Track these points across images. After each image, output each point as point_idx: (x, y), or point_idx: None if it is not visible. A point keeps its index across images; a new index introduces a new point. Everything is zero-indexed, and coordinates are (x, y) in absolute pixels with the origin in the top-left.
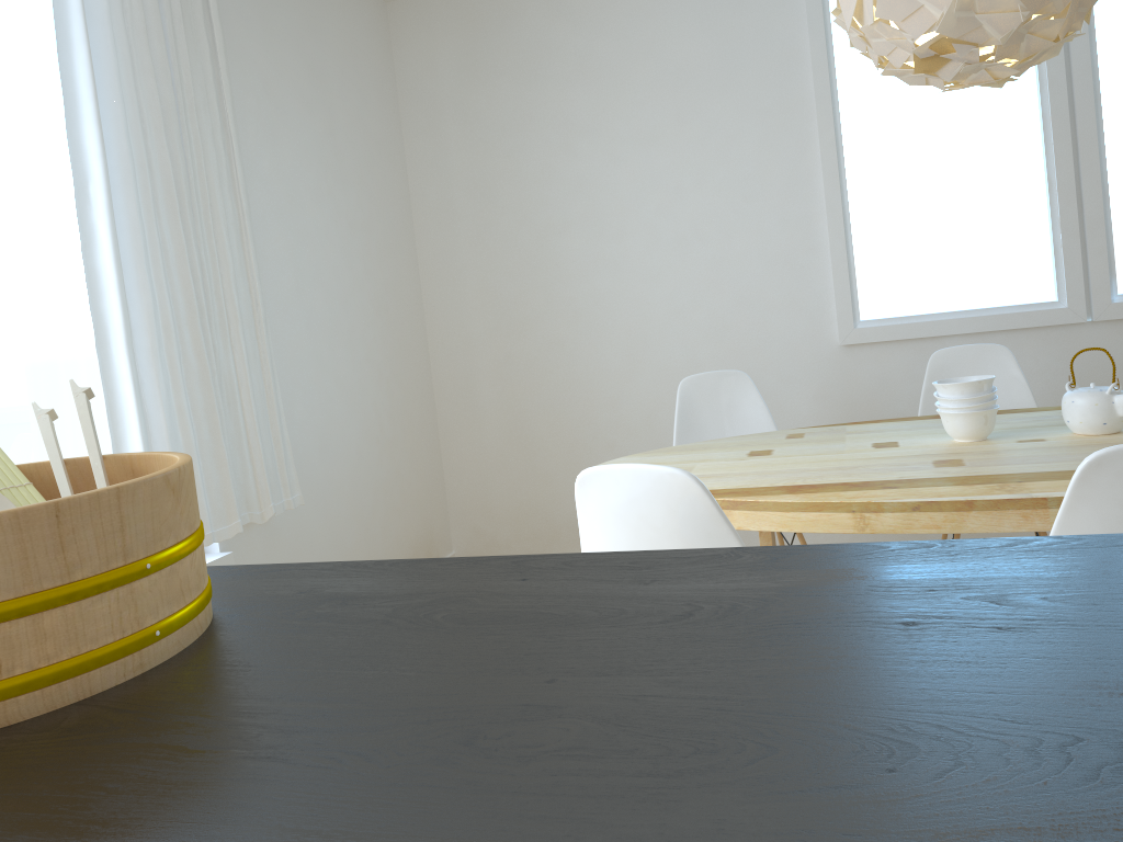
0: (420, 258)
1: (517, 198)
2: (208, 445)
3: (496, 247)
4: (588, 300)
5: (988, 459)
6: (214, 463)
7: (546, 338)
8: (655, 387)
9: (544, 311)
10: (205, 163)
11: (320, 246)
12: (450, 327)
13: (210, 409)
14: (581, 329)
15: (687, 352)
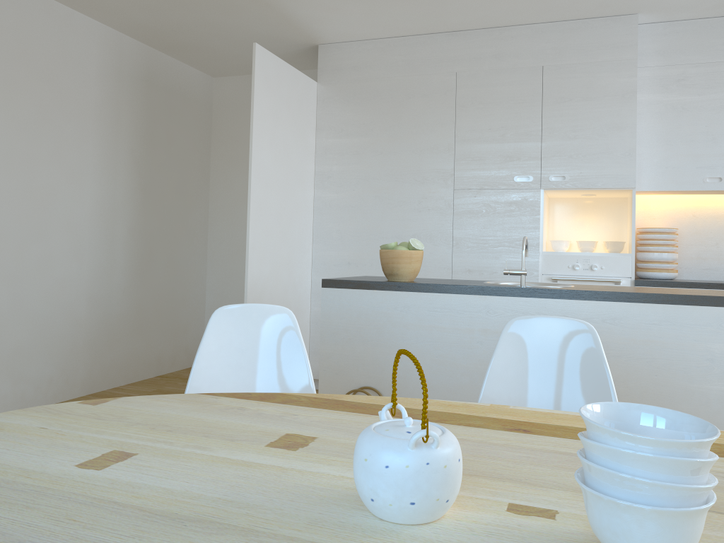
0: None
1: None
2: None
3: None
4: None
5: None
6: None
7: None
8: None
9: None
10: None
11: None
12: None
13: None
14: None
15: None
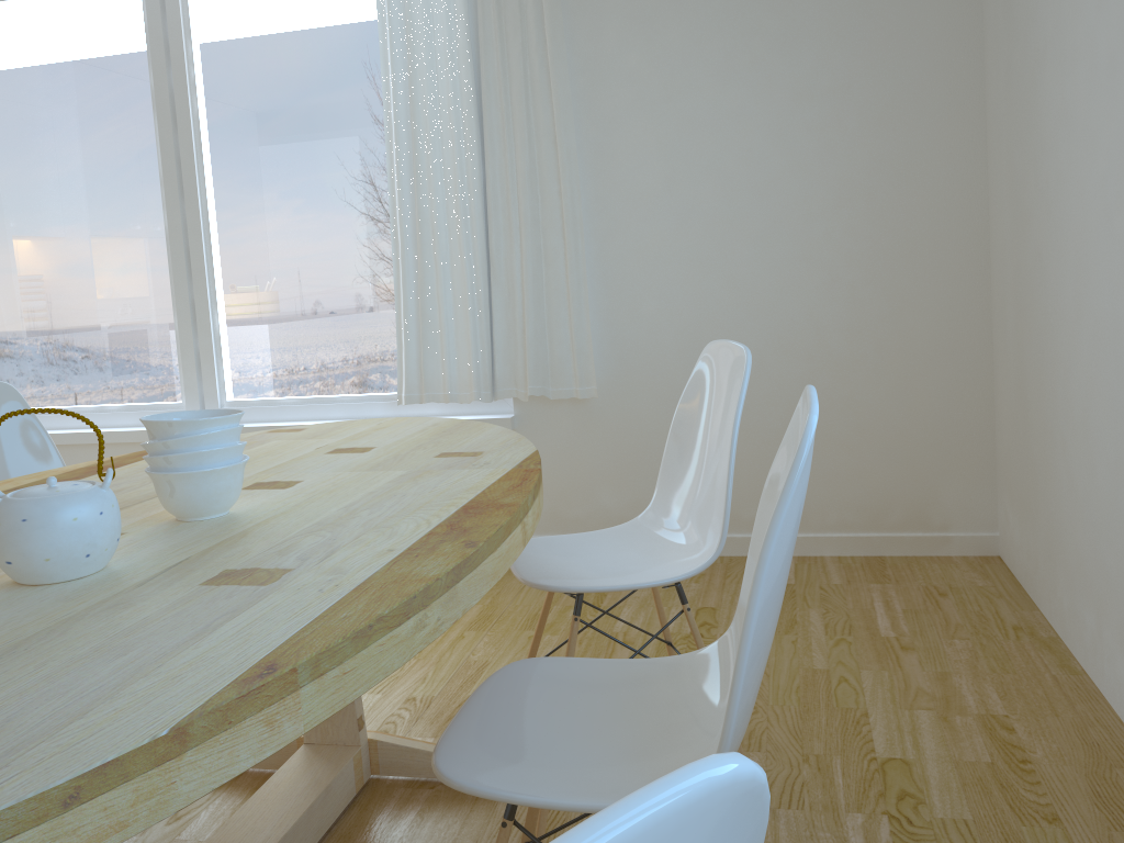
0: (986, 114)
1: (1022, 11)
2: (461, 327)
3: (1013, 94)
4: (1055, 185)
5: None
6: (464, 341)
7: (1034, 245)
8: (1089, 358)
9: (1033, 201)
10: (510, 85)
11: (722, 131)
12: (997, 216)
13: (464, 298)
14: (1050, 235)
15: (1111, 299)
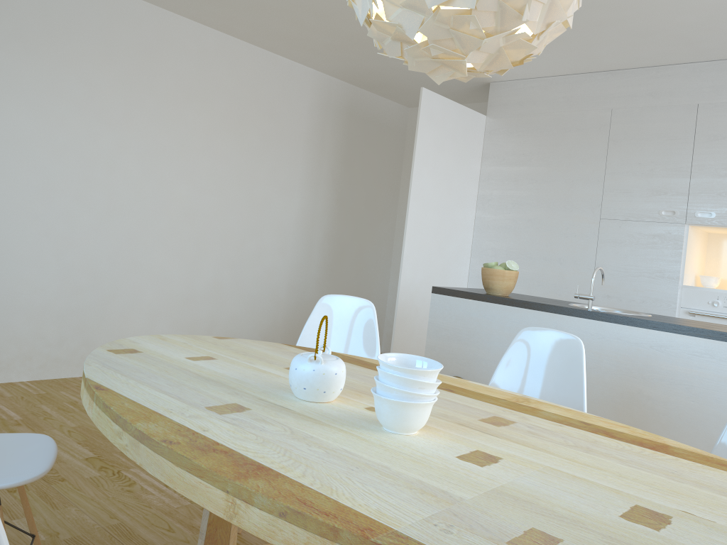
0: None
1: None
2: None
3: None
4: None
5: (465, 412)
6: None
7: None
8: None
9: None
10: None
11: None
12: None
13: None
14: None
15: None
